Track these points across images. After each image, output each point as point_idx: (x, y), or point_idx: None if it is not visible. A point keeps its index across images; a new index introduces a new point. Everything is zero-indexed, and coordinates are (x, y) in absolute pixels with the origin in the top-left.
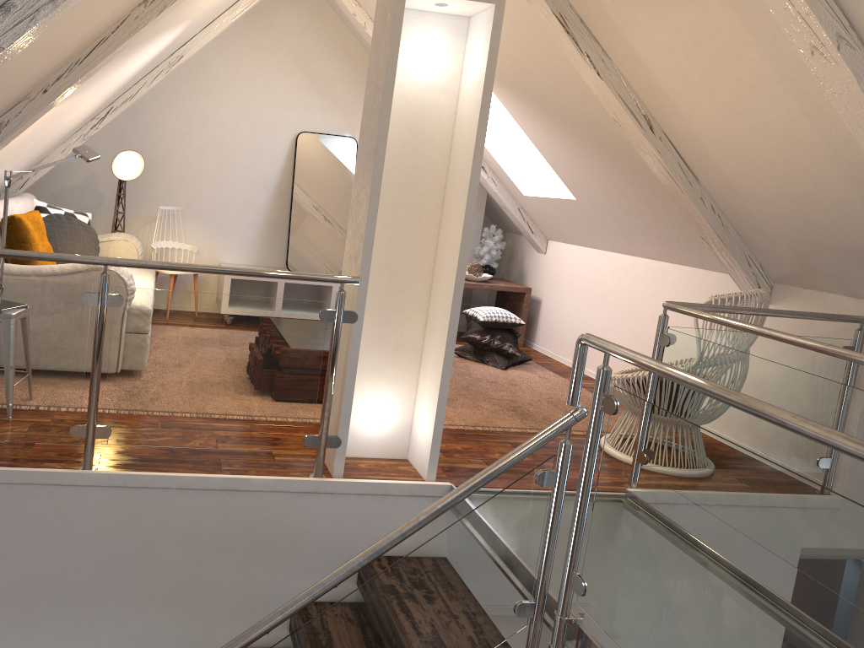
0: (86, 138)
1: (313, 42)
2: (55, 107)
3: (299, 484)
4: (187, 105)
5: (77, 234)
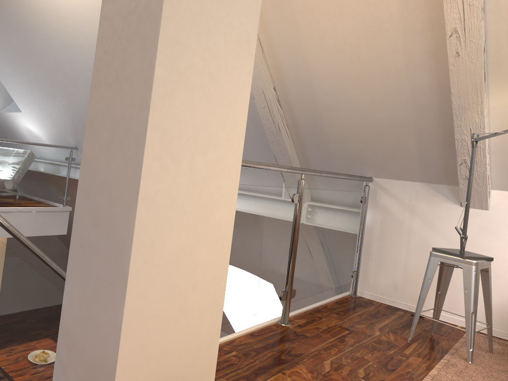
0: None
1: None
2: None
3: None
4: None
5: None
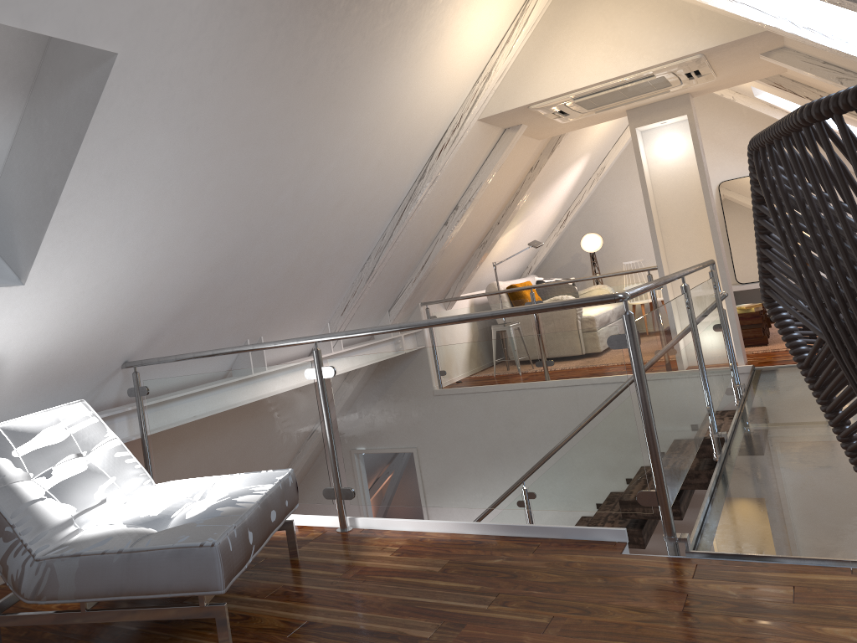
0: (558, 234)
1: (709, 119)
2: (516, 226)
3: None
4: (626, 192)
5: (561, 290)
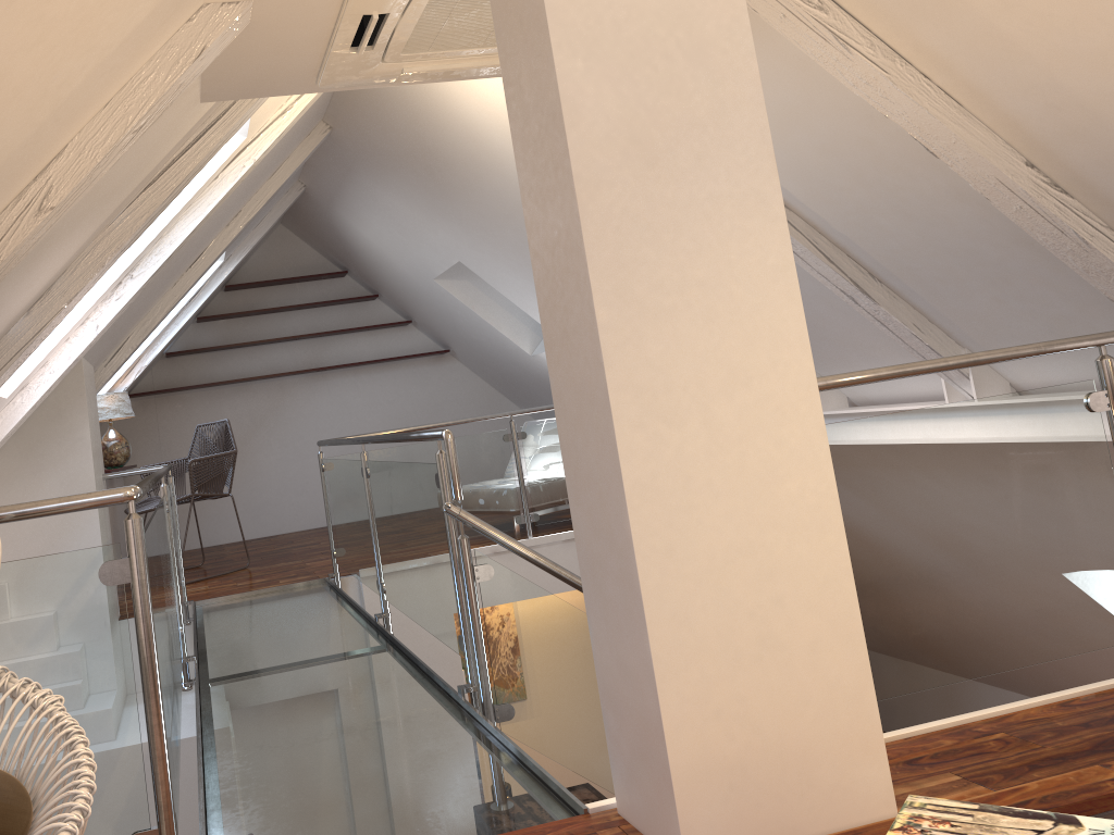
0: None
1: None
2: None
3: None
4: None
5: None
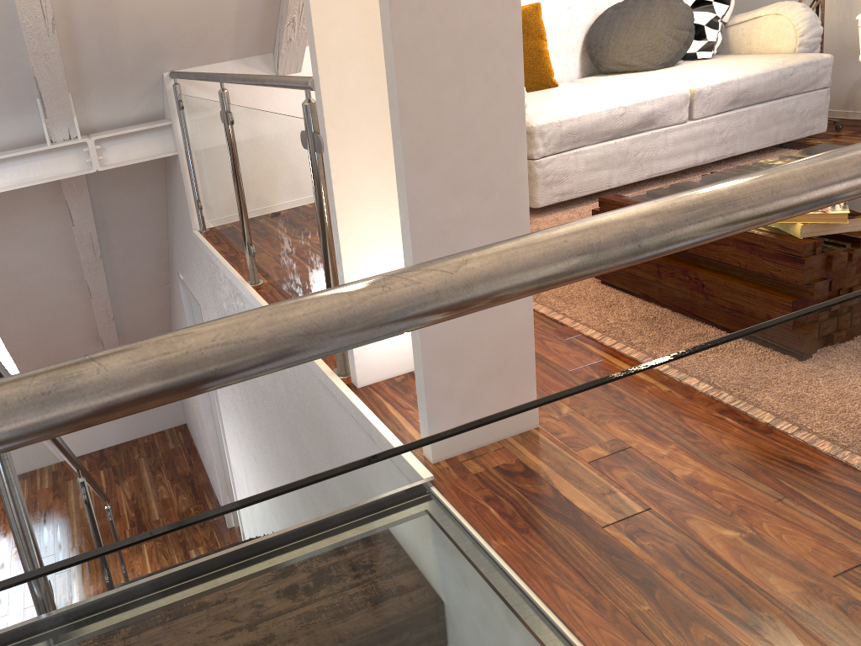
0: None
1: None
2: None
3: (316, 369)
4: None
5: (648, 20)
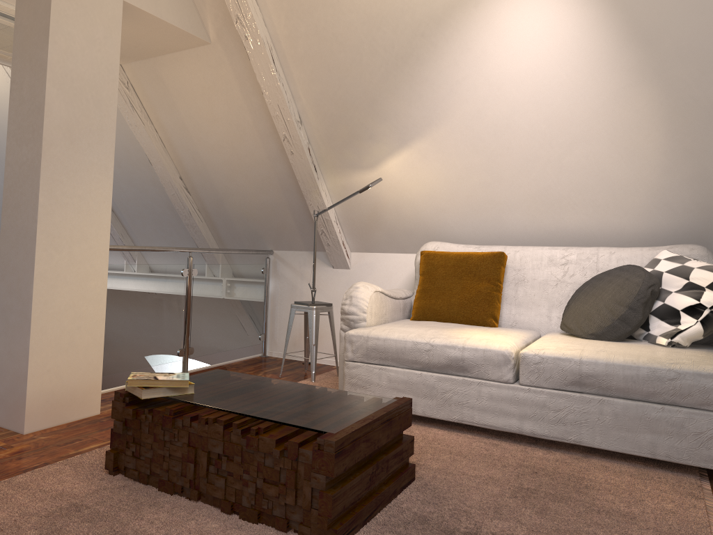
0: None
1: None
2: (407, 150)
3: None
4: None
5: (603, 288)
